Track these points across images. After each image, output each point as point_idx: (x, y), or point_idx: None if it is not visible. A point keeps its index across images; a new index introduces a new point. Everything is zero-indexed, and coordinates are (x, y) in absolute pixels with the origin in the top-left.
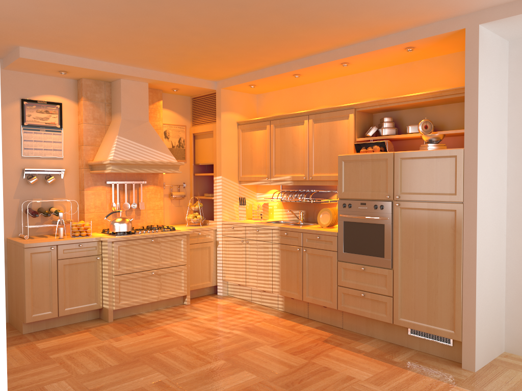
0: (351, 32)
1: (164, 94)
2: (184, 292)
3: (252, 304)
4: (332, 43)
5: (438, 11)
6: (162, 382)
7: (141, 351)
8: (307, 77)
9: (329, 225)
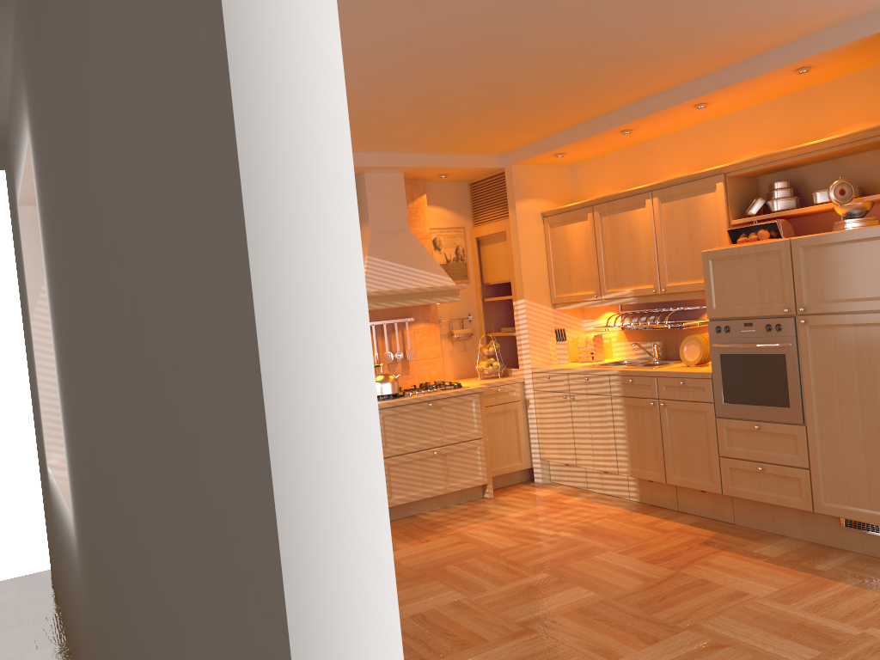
0: (702, 59)
1: (428, 184)
2: (483, 480)
3: (588, 494)
4: (674, 78)
5: (837, 10)
6: (459, 602)
7: (428, 563)
8: (644, 131)
9: (699, 362)
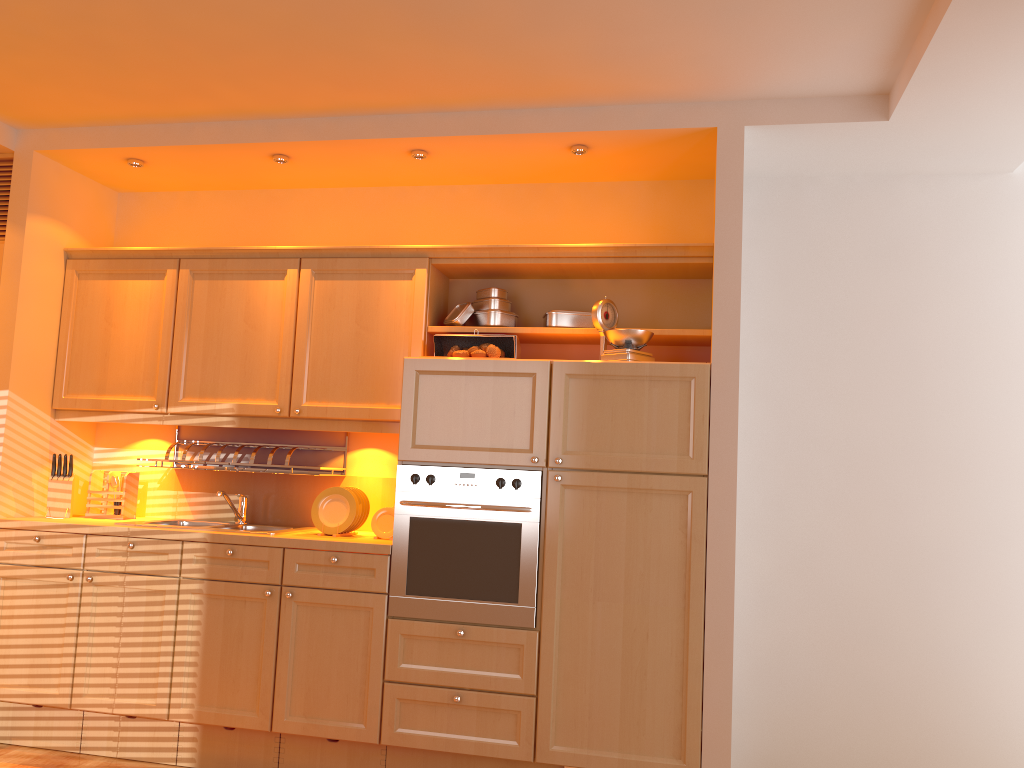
0: (491, 76)
1: None
2: None
3: (87, 761)
4: (422, 94)
5: (688, 78)
6: None
7: None
8: (297, 170)
9: (344, 529)
